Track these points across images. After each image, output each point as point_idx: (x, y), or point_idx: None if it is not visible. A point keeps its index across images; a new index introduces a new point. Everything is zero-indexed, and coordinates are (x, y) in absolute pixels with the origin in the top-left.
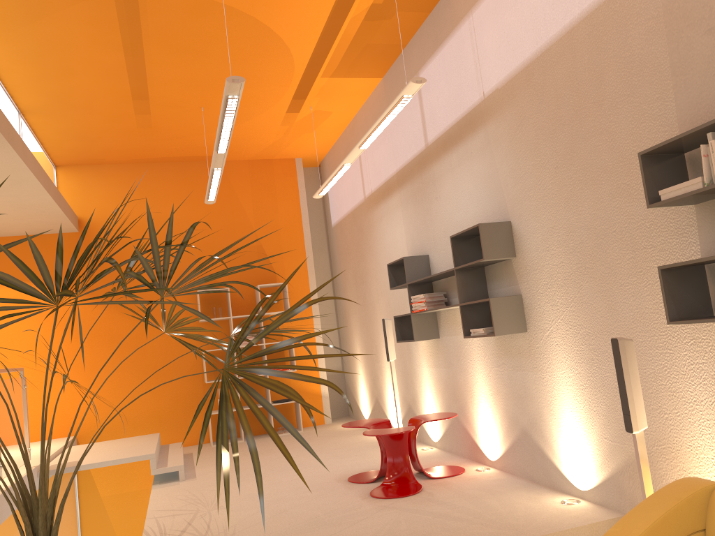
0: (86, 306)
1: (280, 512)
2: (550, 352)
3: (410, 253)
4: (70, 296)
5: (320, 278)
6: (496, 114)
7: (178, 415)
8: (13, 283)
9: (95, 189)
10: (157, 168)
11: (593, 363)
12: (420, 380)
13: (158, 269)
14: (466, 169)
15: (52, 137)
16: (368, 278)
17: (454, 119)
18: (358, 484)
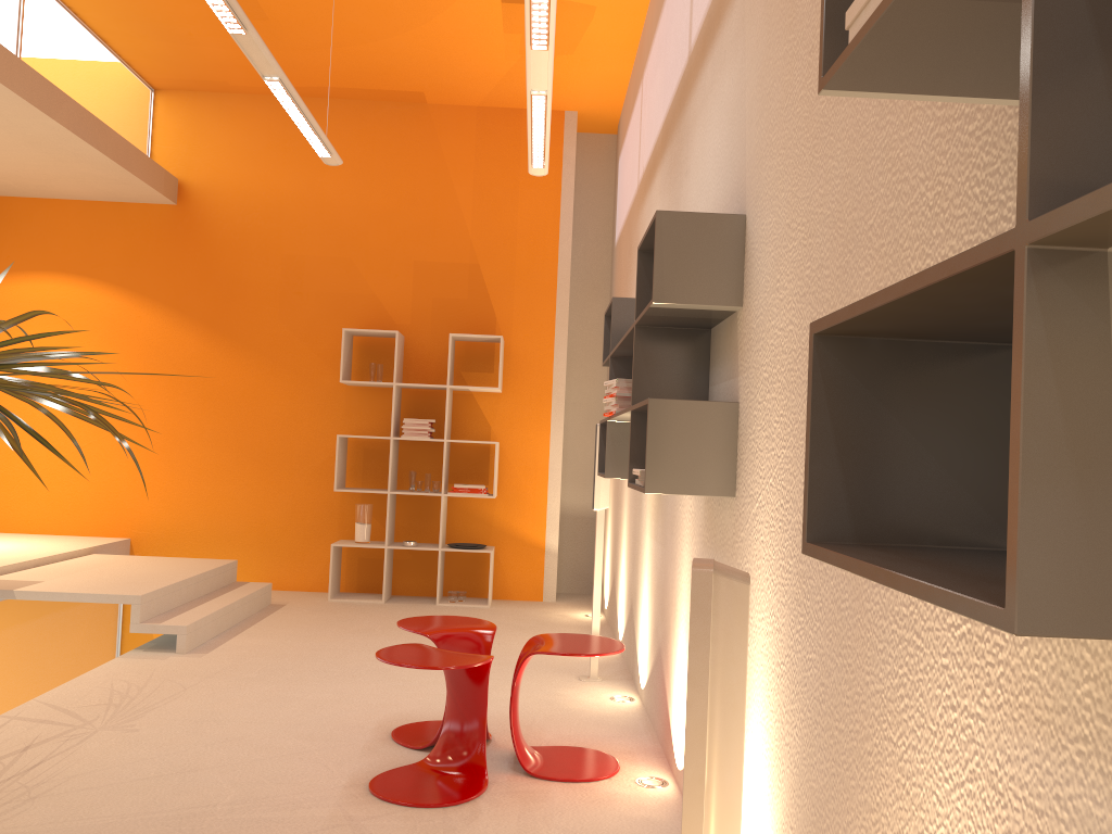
0: (173, 330)
1: (180, 771)
2: (753, 559)
3: None
4: None
5: (589, 340)
6: None
7: (293, 537)
8: None
9: (211, 135)
10: (317, 108)
11: (798, 615)
12: (642, 560)
13: None
14: (717, 95)
15: (112, 27)
16: None
17: None
18: (397, 745)
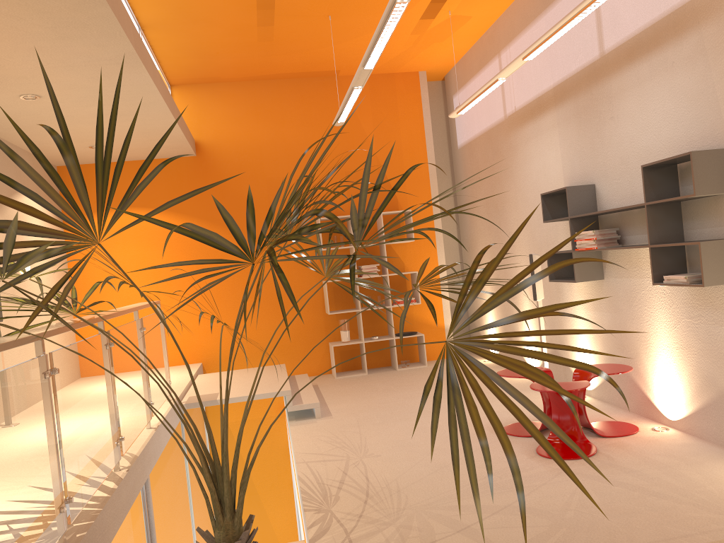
0: None
1: (441, 467)
2: None
3: (567, 181)
4: (266, 252)
5: (442, 204)
6: (720, 13)
7: (299, 345)
8: (218, 242)
9: (210, 110)
10: (273, 86)
11: None
12: (572, 323)
13: (359, 218)
14: (663, 83)
15: (170, 54)
16: (505, 206)
17: (648, 21)
18: (516, 437)
